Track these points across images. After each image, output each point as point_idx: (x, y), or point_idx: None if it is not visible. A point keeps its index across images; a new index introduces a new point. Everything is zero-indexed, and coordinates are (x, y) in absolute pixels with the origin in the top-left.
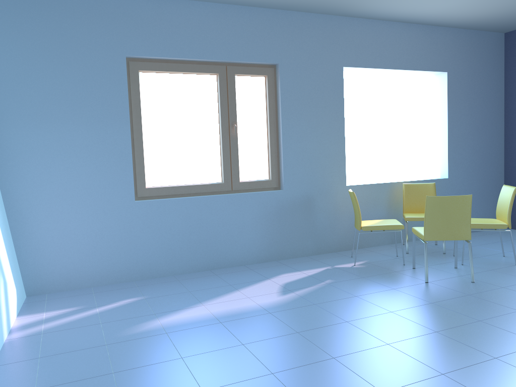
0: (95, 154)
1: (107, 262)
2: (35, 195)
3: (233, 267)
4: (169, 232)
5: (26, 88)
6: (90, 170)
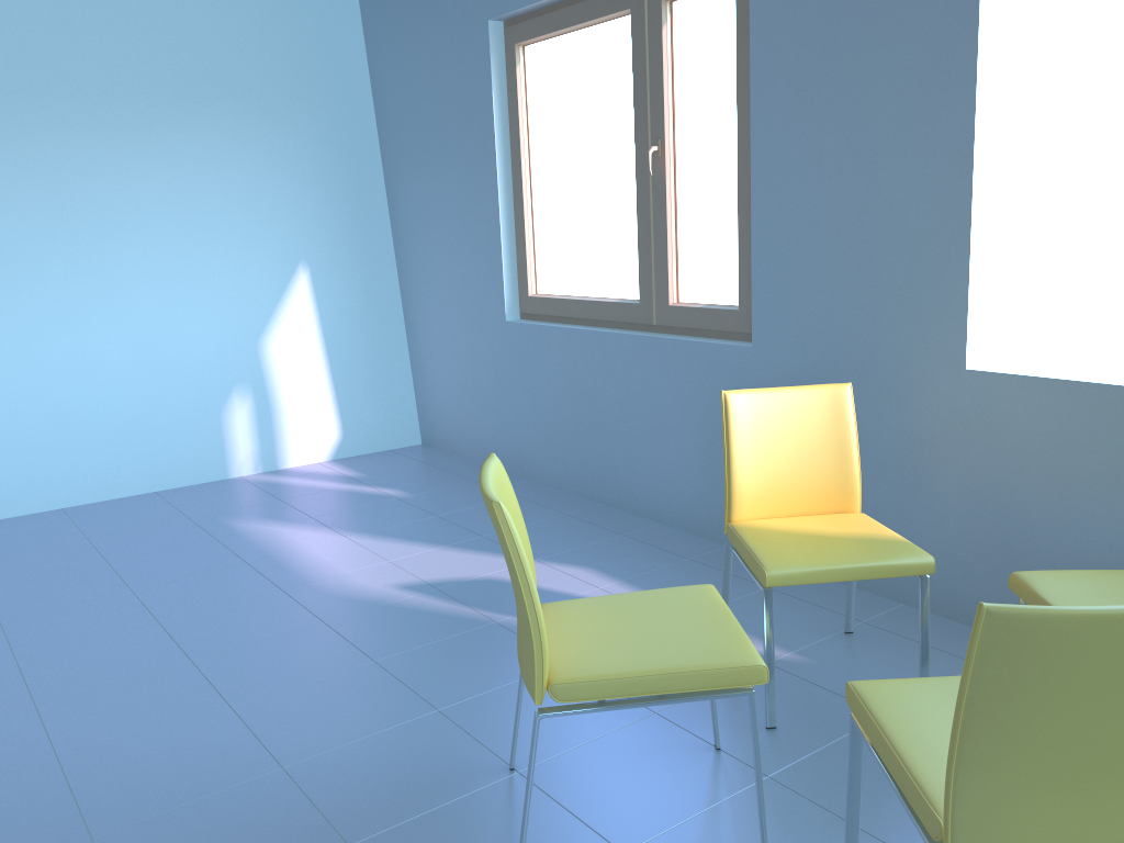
0: (464, 225)
1: (482, 424)
2: (420, 291)
3: (635, 518)
4: (546, 396)
5: (407, 115)
6: (462, 253)
